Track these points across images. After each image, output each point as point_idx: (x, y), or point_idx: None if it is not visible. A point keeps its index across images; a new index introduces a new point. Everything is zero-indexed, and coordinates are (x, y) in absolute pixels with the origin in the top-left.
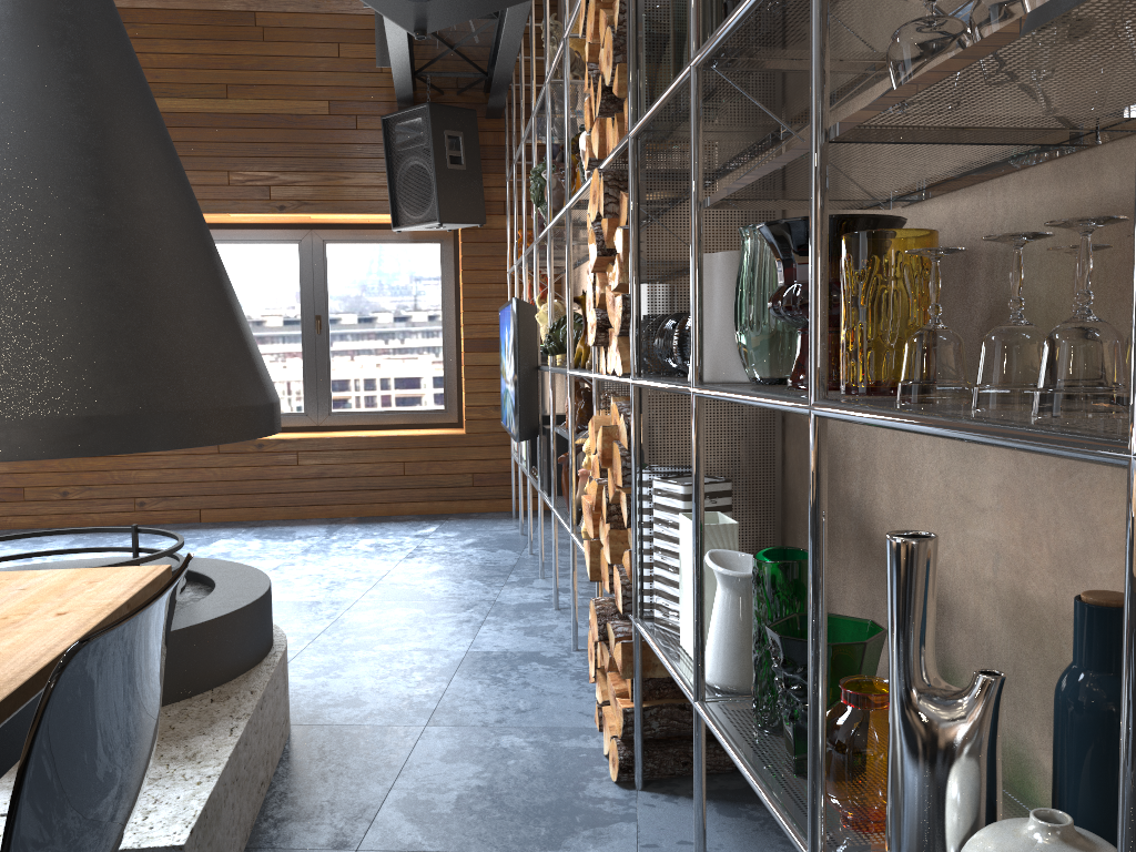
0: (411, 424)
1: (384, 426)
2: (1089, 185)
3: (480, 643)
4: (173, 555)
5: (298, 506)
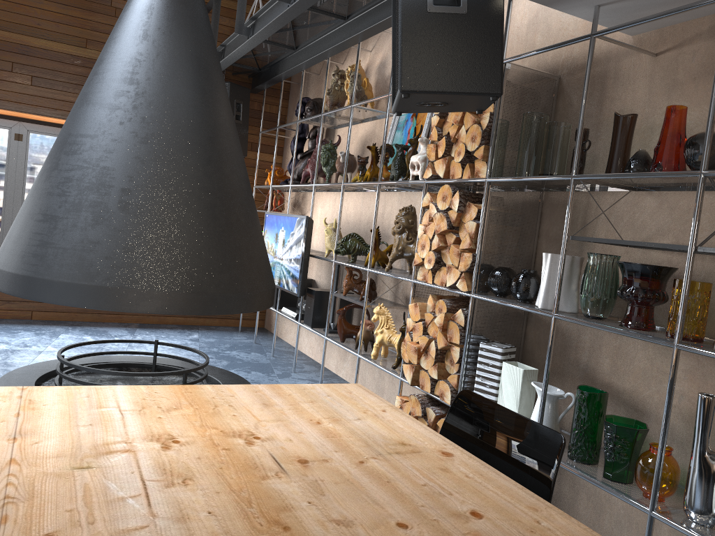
0: None
1: None
2: None
3: None
4: (186, 359)
5: (100, 314)
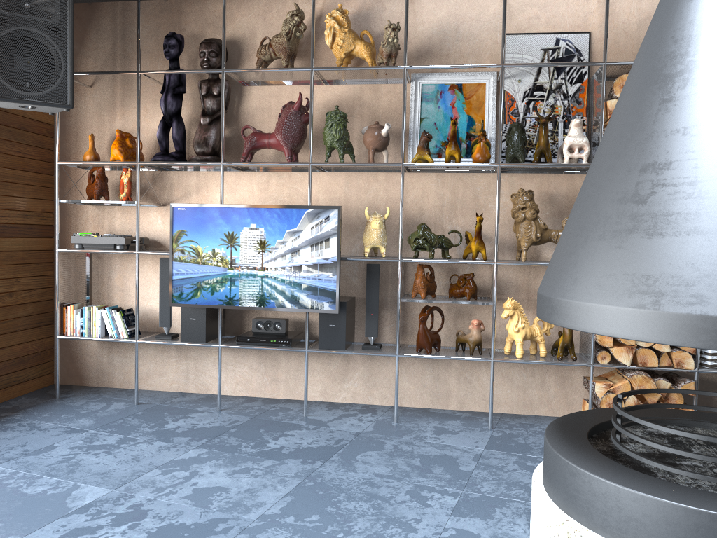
0: None
1: None
2: None
3: (468, 445)
4: (640, 406)
5: None
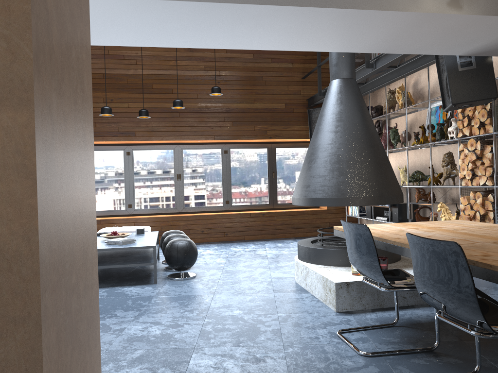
0: (302, 207)
1: (294, 208)
2: None
3: None
4: None
5: (275, 234)
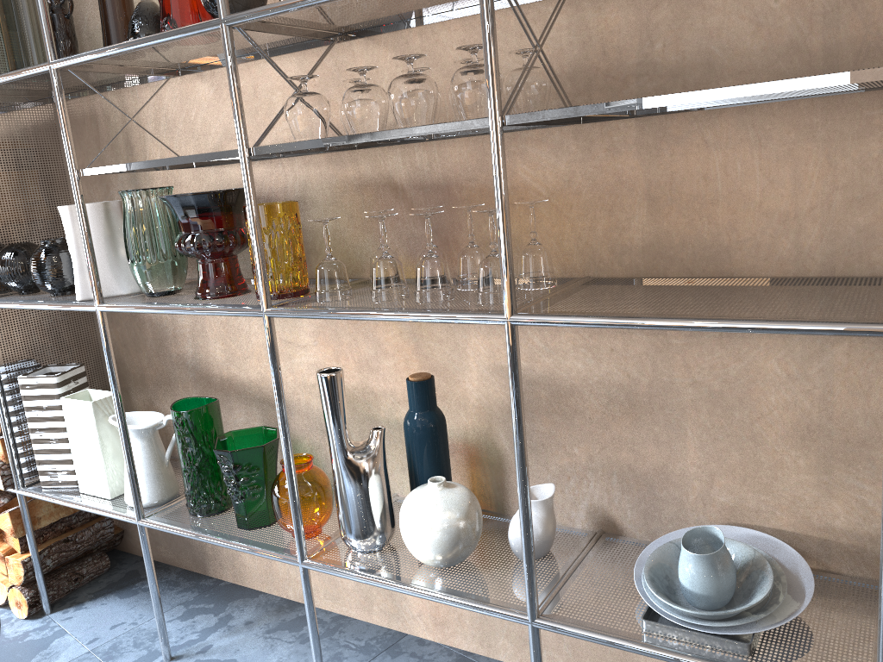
0: None
1: None
2: (352, 169)
3: None
4: None
5: None
